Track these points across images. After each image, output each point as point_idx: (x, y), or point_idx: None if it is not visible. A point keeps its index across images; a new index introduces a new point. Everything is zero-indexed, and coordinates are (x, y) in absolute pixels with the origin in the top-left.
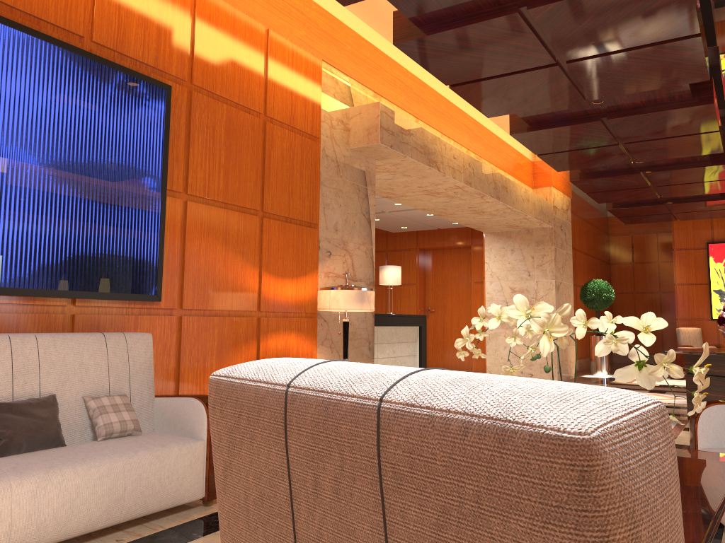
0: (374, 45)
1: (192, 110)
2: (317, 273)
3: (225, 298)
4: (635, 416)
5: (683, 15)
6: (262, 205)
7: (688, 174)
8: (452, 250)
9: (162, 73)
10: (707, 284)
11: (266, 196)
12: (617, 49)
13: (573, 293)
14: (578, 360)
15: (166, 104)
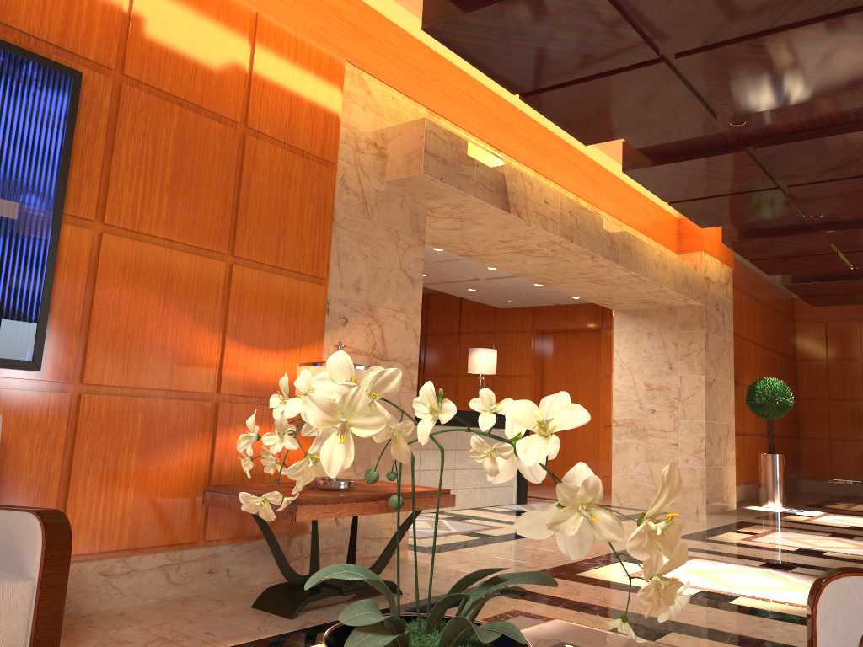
0: (433, 49)
1: (121, 110)
2: (320, 346)
3: (159, 372)
4: None
5: None
6: (233, 247)
7: None
8: (578, 334)
9: (73, 57)
10: None
11: (240, 236)
12: (745, 33)
13: (733, 395)
14: (745, 485)
15: (70, 96)
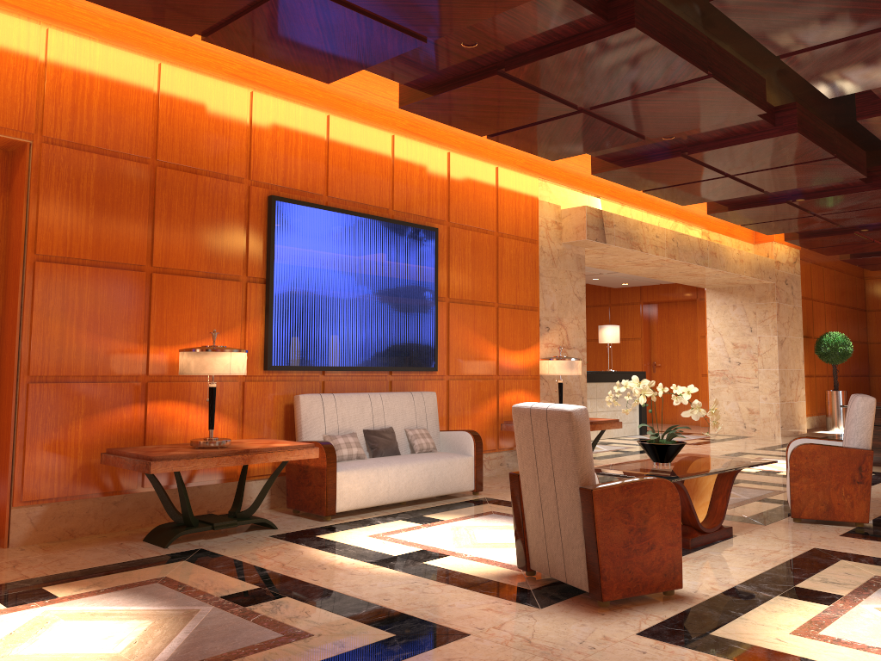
0: None
1: (450, 240)
2: (539, 345)
3: (475, 367)
4: (579, 408)
5: (812, 150)
6: (497, 298)
7: None
8: (678, 303)
9: (431, 219)
10: None
11: (500, 292)
12: (771, 167)
13: (802, 347)
14: (817, 416)
15: (435, 241)
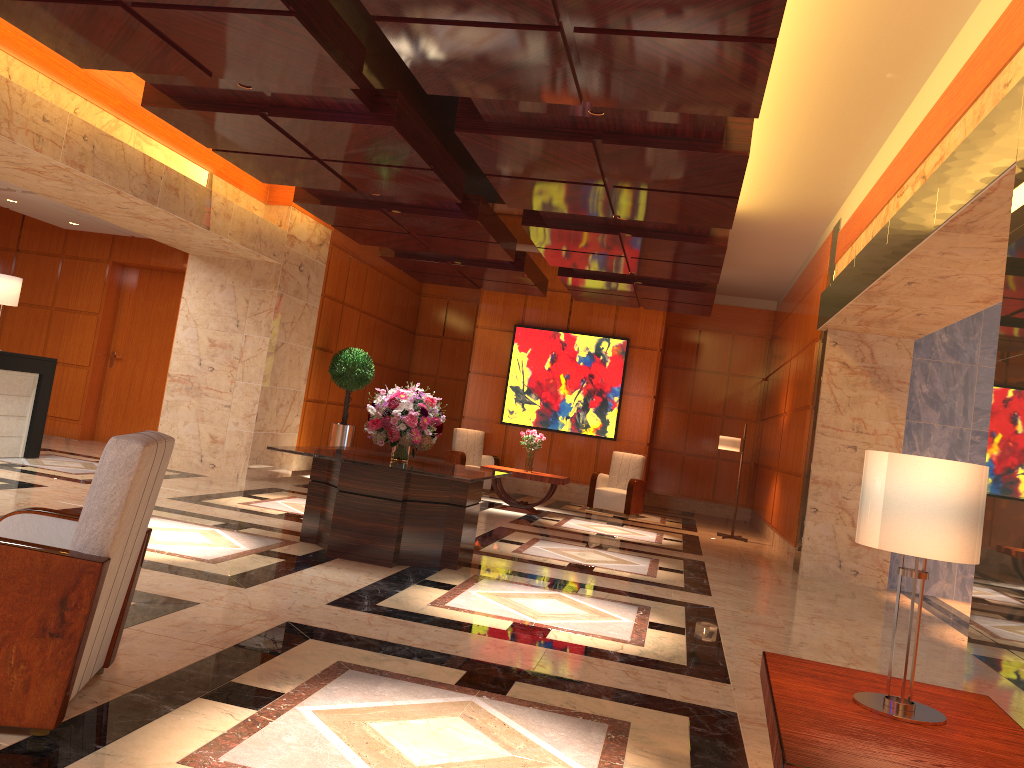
0: None
1: None
2: None
3: None
4: None
5: None
6: None
7: (442, 225)
8: (165, 274)
9: None
10: (506, 377)
11: None
12: (190, 3)
13: (309, 362)
14: None
15: None
